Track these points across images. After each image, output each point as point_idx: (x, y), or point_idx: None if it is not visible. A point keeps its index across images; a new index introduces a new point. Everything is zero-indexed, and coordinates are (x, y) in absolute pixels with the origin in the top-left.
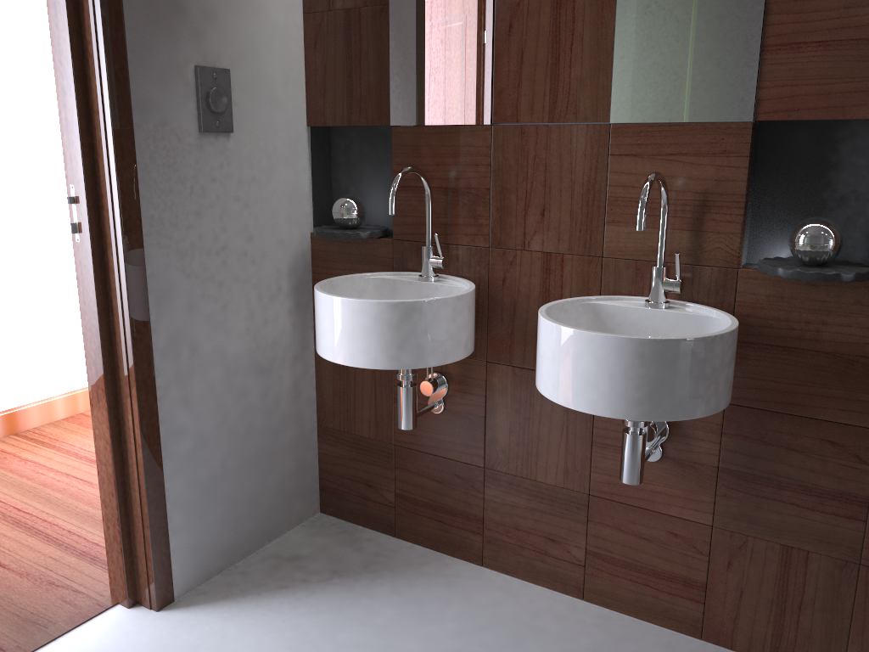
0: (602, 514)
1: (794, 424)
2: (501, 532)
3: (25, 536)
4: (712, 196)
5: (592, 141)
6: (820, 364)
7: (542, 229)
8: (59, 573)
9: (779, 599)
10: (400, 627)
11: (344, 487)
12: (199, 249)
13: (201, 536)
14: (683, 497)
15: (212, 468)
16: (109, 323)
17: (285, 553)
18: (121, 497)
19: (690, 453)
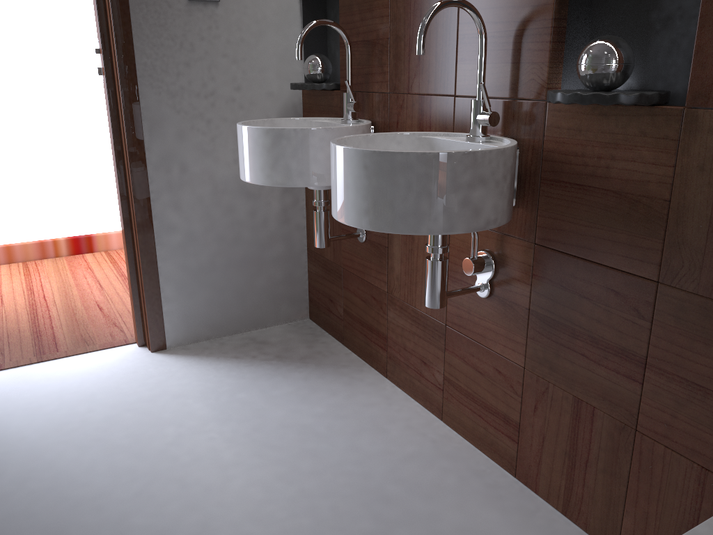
0: (454, 344)
1: (586, 269)
2: (396, 351)
3: (127, 296)
4: (529, 24)
5: None
6: (608, 205)
7: (419, 73)
8: (123, 319)
9: (571, 452)
10: (283, 400)
11: (319, 300)
12: (188, 92)
13: (190, 308)
14: (505, 336)
15: (201, 260)
16: (121, 141)
17: (260, 338)
18: (132, 267)
19: (510, 293)
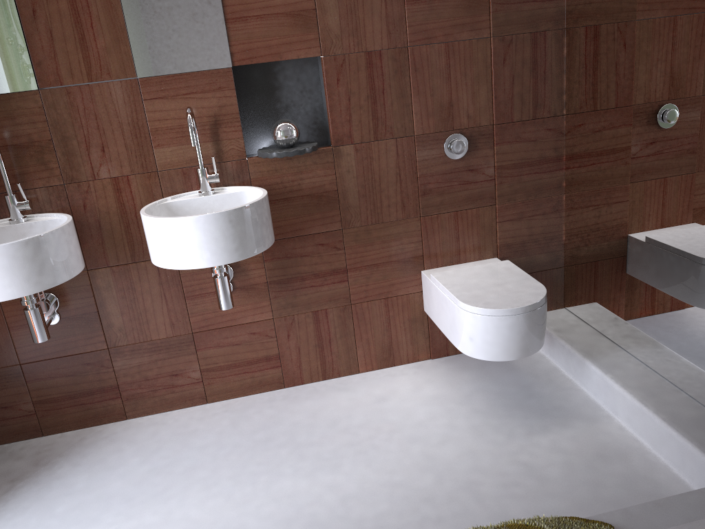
0: (205, 341)
1: (301, 241)
2: (135, 388)
3: None
4: (220, 117)
5: (128, 92)
6: (305, 203)
7: (106, 161)
8: None
9: (319, 343)
10: (99, 481)
11: None
12: None
13: None
14: (252, 308)
15: None
16: None
17: None
18: None
19: (249, 280)
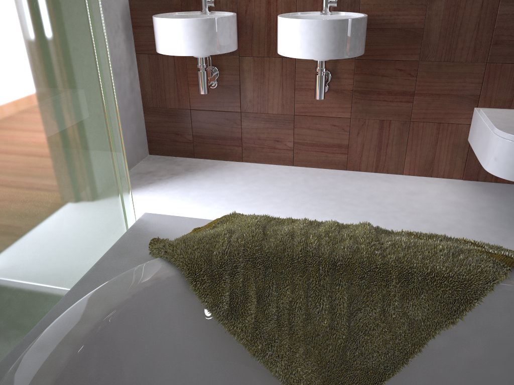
0: (301, 123)
1: (385, 64)
2: (251, 143)
3: None
4: None
5: None
6: (395, 34)
7: None
8: None
9: (378, 144)
10: (217, 187)
11: (163, 138)
12: None
13: None
14: (338, 107)
15: None
16: None
17: (142, 171)
18: None
19: (340, 86)
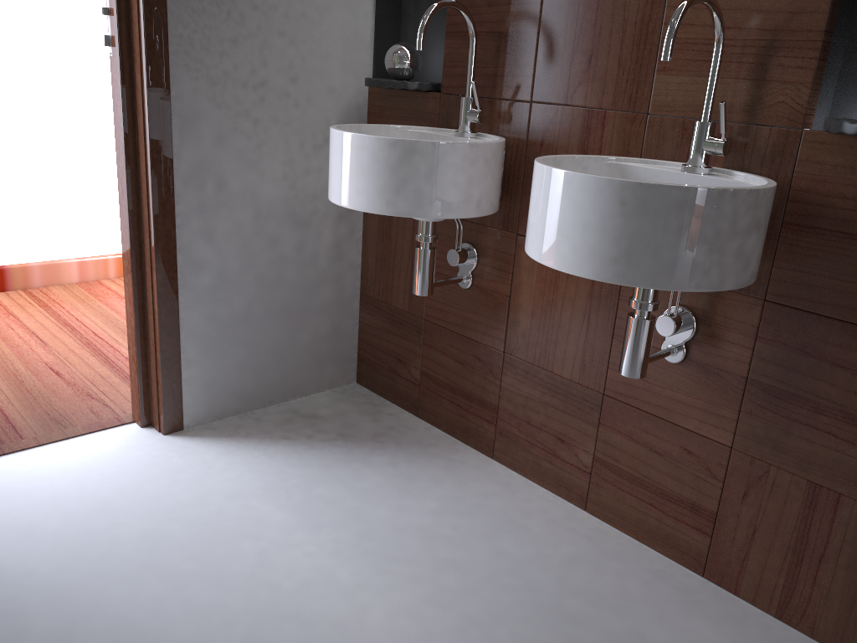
0: (615, 418)
1: (845, 333)
2: (513, 425)
3: (89, 355)
4: (783, 34)
5: None
6: None
7: (587, 80)
8: (100, 388)
9: (797, 546)
10: (378, 495)
11: (378, 360)
12: (233, 79)
13: (217, 374)
14: (703, 409)
15: (234, 309)
16: (135, 143)
17: (304, 410)
18: (139, 318)
19: (717, 358)
